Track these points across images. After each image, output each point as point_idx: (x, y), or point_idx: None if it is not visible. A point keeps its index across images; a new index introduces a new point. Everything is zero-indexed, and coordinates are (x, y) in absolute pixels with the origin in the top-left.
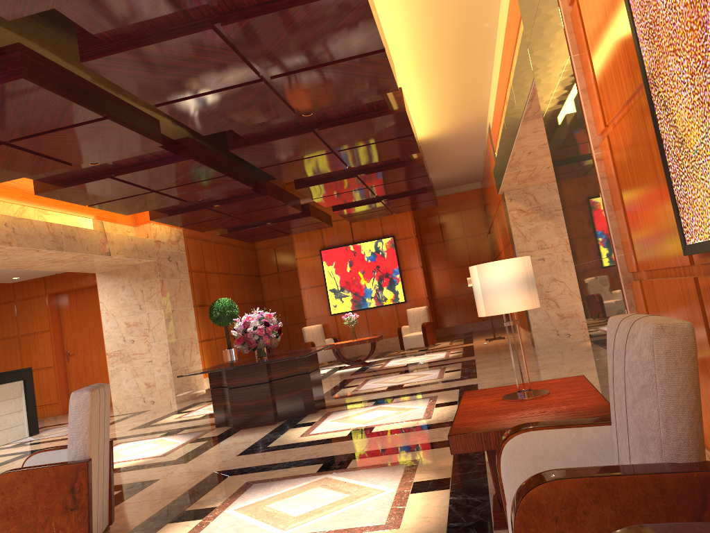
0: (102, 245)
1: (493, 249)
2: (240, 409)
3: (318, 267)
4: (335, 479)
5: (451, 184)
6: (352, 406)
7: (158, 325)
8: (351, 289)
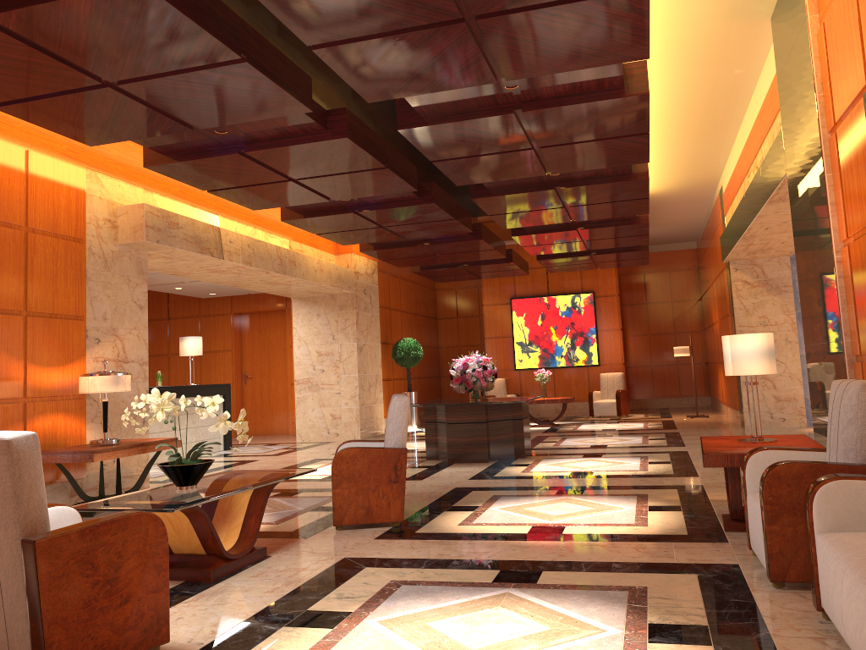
0: (314, 272)
1: (703, 318)
2: (455, 444)
3: (506, 317)
4: (575, 499)
5: (663, 241)
6: (560, 456)
7: (349, 358)
8: (540, 344)
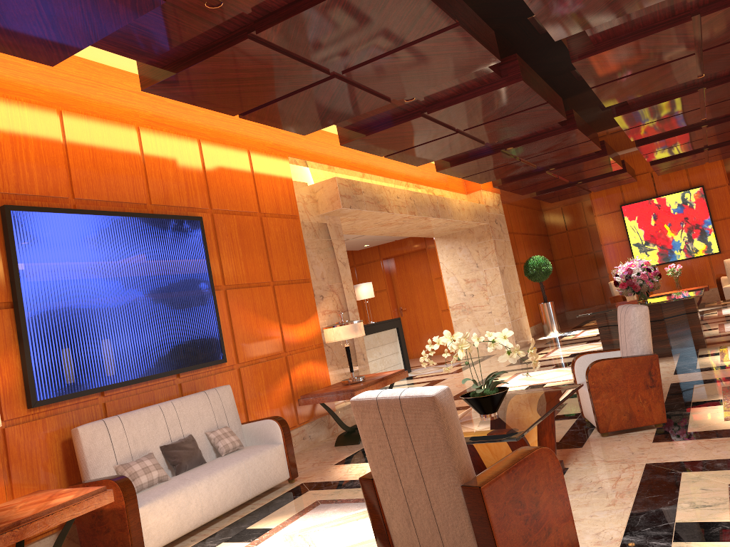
0: (458, 211)
1: None
2: None
3: (619, 223)
4: None
5: None
6: None
7: (494, 281)
8: (656, 242)
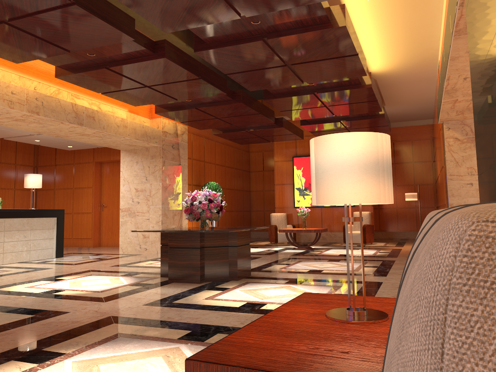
0: (117, 127)
1: (435, 174)
2: (175, 266)
3: (290, 170)
4: (182, 351)
5: (407, 118)
6: (268, 280)
7: (156, 194)
8: None
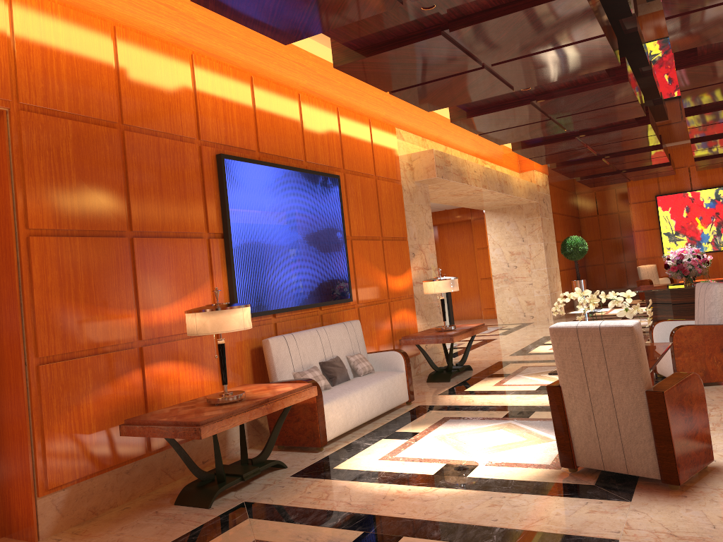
0: (517, 188)
1: None
2: None
3: (652, 212)
4: None
5: None
6: None
7: (538, 255)
8: (686, 233)
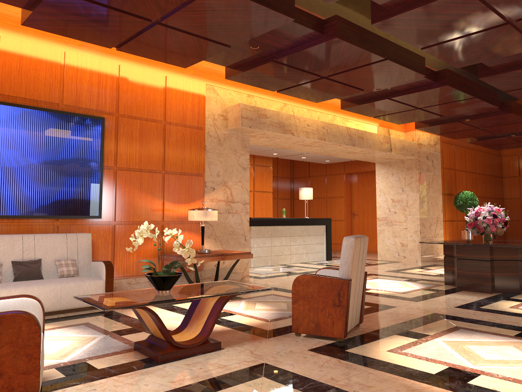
0: (380, 144)
1: None
2: (464, 276)
3: None
4: None
5: None
6: None
7: (413, 204)
8: None
